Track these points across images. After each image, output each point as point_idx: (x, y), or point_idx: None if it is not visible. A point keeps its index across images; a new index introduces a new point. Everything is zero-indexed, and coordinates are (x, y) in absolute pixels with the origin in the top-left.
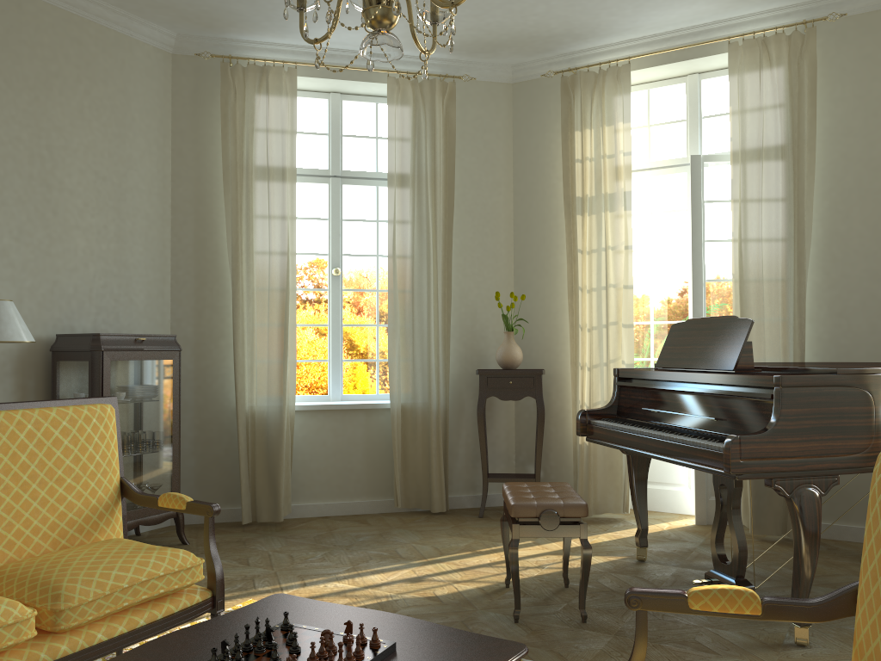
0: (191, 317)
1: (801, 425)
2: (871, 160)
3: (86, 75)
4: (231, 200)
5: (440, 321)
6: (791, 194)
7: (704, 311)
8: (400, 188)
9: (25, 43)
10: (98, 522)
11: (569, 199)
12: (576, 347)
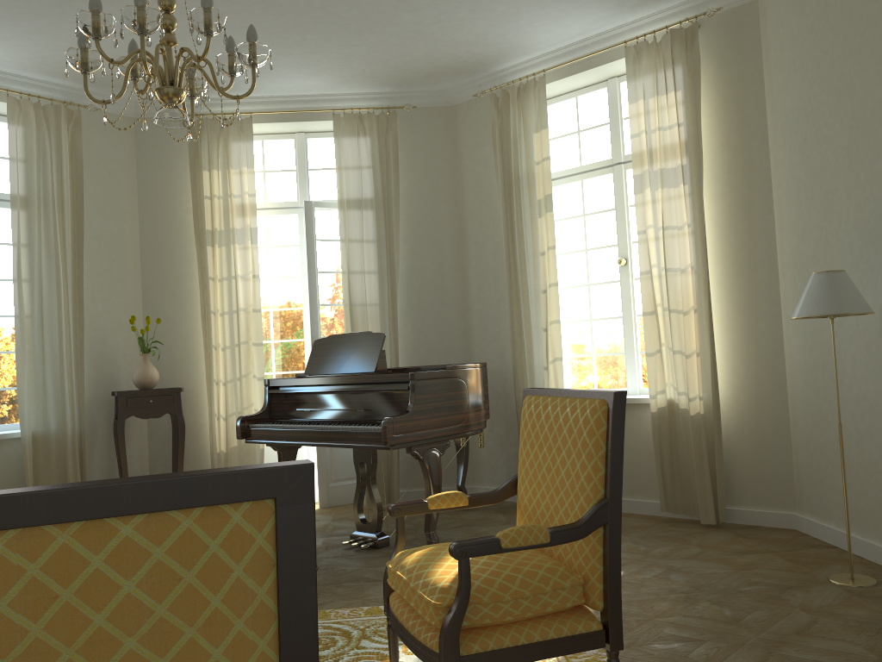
0: None
1: (428, 406)
2: (435, 216)
3: None
4: None
5: (72, 345)
6: (384, 237)
7: (319, 330)
8: (24, 211)
9: None
10: None
11: (199, 231)
12: (210, 365)
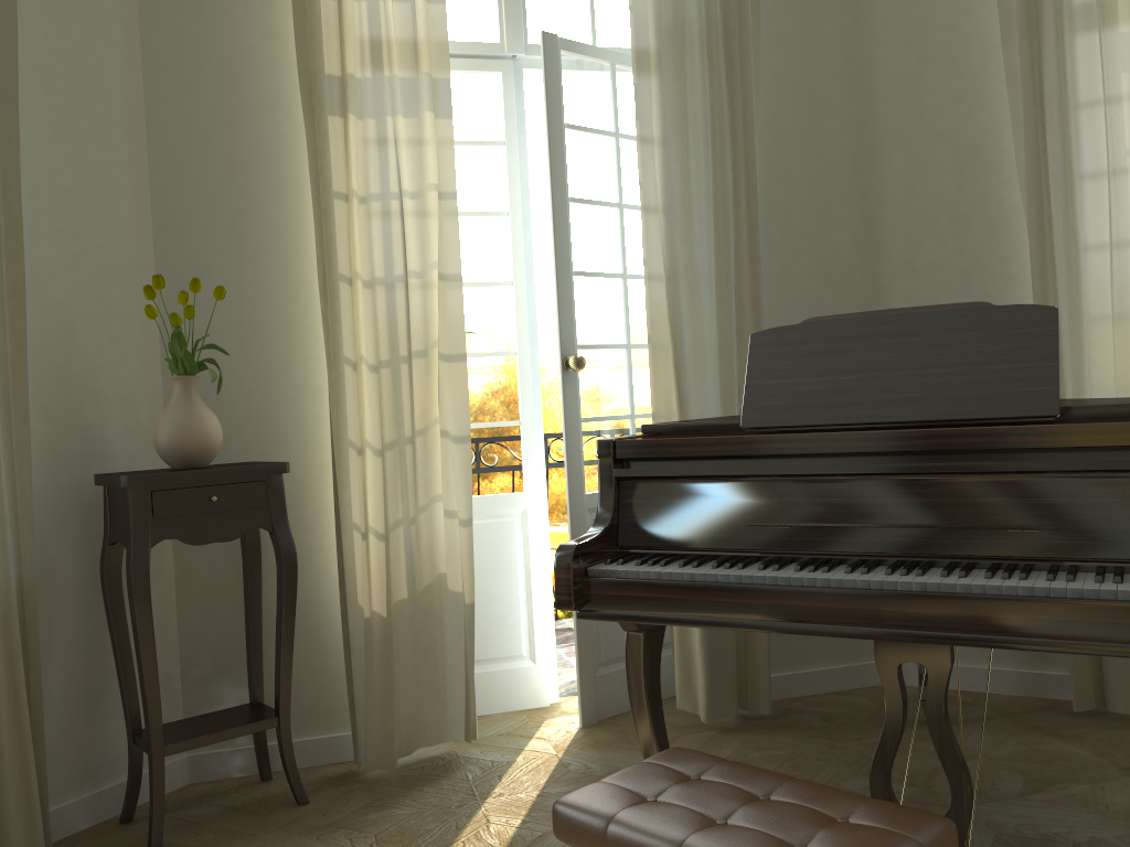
0: None
1: None
2: (813, 89)
3: None
4: None
5: None
6: (727, 124)
7: (574, 331)
8: None
9: None
10: None
11: (309, 77)
12: (337, 407)
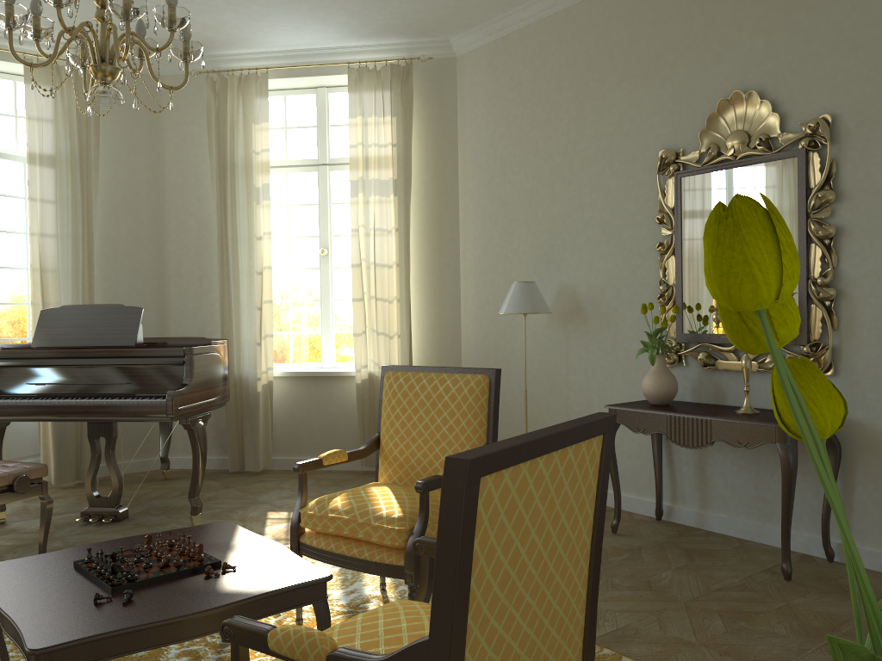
0: None
1: (200, 380)
2: (133, 185)
3: None
4: None
5: None
6: (80, 202)
7: None
8: None
9: None
10: None
11: None
12: None
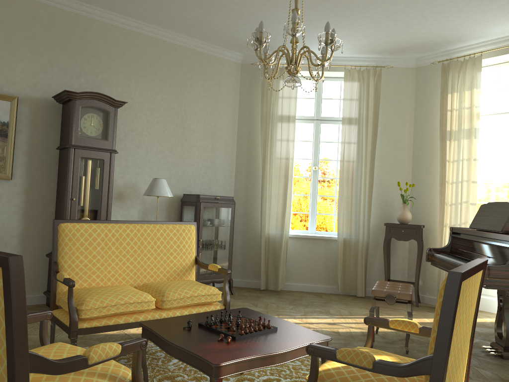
0: (243, 188)
1: None
2: None
3: (202, 77)
4: (263, 133)
5: (366, 196)
6: None
7: None
8: (348, 126)
9: (177, 66)
10: (185, 272)
11: (442, 131)
12: (443, 214)
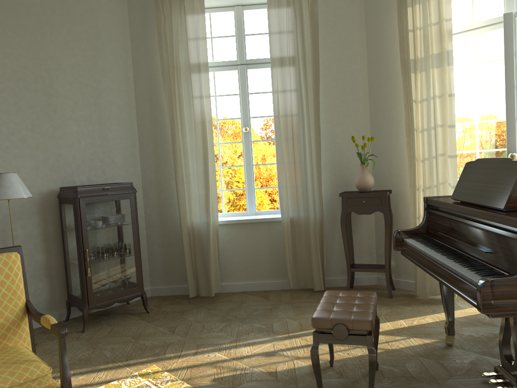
0: (152, 167)
1: None
2: None
3: (67, 20)
4: (167, 89)
5: (313, 159)
6: None
7: (516, 142)
8: (280, 68)
9: (23, 5)
10: (6, 333)
11: (404, 61)
12: (414, 173)
